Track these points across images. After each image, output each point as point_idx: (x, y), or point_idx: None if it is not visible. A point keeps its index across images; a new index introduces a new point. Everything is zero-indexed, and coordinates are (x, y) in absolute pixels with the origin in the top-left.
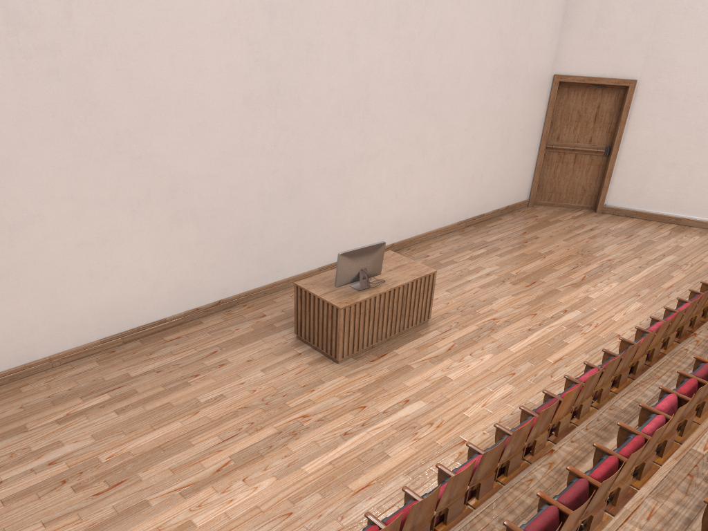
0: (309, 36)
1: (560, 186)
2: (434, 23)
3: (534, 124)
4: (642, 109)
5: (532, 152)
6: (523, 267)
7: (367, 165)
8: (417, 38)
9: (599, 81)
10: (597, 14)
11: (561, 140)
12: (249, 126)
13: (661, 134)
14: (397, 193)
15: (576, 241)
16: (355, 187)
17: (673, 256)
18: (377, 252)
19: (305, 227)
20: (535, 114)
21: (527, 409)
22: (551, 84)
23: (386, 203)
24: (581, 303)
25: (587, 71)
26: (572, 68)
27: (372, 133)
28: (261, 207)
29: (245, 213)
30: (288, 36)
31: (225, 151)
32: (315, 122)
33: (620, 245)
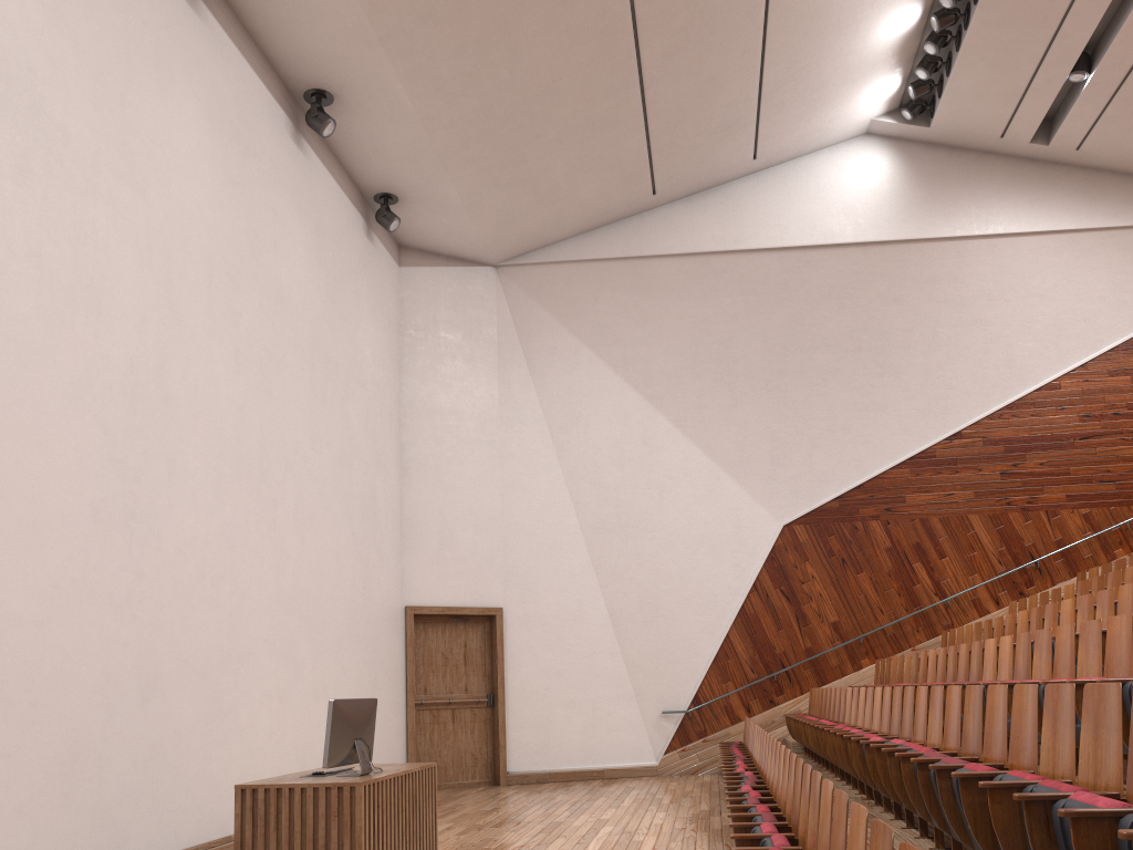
0: (172, 452)
1: (443, 757)
2: (295, 493)
3: (397, 669)
4: (518, 641)
5: (400, 709)
6: (485, 818)
7: (237, 672)
8: (280, 505)
9: (461, 610)
10: (439, 535)
11: (430, 693)
12: (96, 555)
13: (547, 667)
14: (272, 731)
15: (515, 799)
16: (223, 705)
17: (637, 790)
18: (371, 711)
19: (161, 761)
20: (396, 654)
21: (739, 804)
22: (404, 618)
23: (261, 745)
24: (602, 822)
25: (444, 600)
26: (426, 597)
27: (241, 622)
28: (102, 704)
29: (79, 711)
30: (149, 442)
31: (60, 584)
32: (177, 580)
33: (568, 793)
